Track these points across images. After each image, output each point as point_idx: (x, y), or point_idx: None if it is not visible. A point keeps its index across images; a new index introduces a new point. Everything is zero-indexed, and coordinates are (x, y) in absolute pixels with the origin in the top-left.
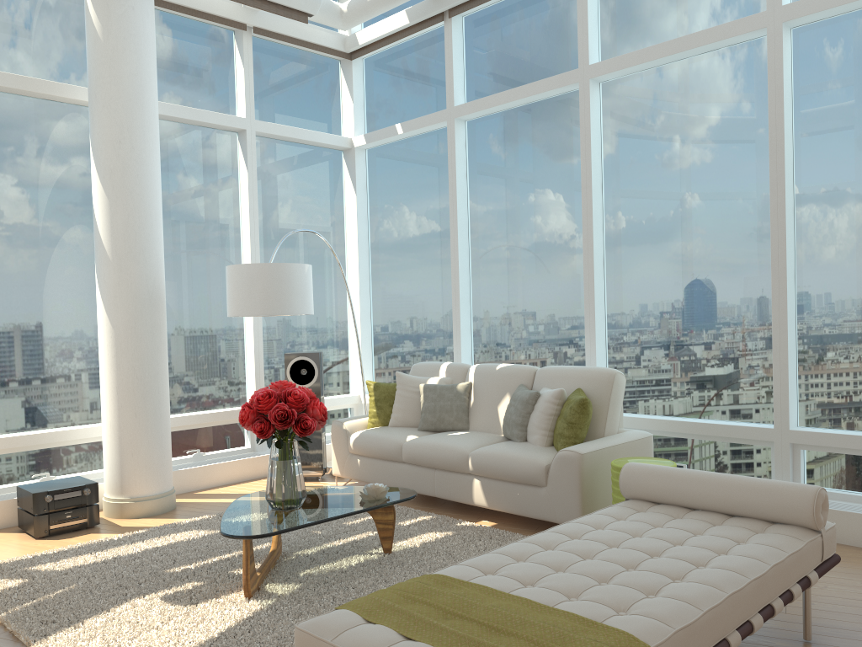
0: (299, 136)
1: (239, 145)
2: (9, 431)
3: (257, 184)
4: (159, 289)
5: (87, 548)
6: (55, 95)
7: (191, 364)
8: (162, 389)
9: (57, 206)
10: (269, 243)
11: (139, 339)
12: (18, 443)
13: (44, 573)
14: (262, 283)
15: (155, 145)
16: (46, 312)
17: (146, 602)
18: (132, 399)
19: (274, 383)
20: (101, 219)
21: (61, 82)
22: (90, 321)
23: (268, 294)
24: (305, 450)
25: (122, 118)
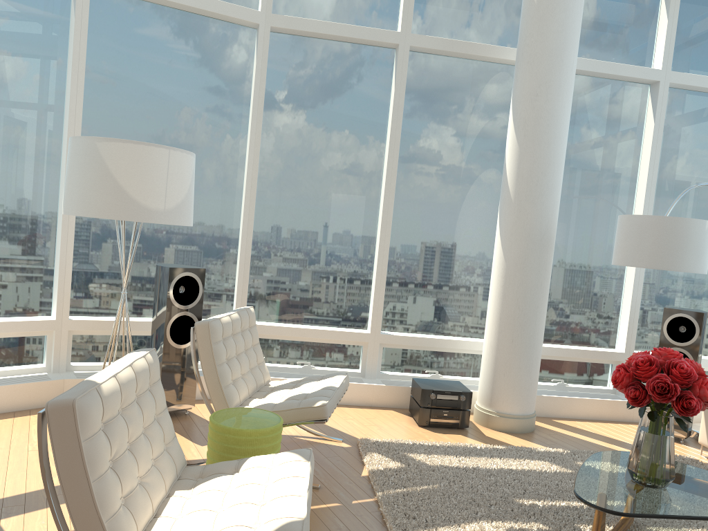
0: None
1: (649, 97)
2: (414, 332)
3: (662, 135)
4: (550, 231)
5: (454, 449)
6: (489, 56)
7: (568, 301)
8: (539, 322)
9: (477, 152)
10: (665, 195)
11: (525, 274)
12: (418, 343)
13: (417, 463)
14: (654, 236)
15: (568, 97)
16: (455, 240)
17: (492, 530)
18: (511, 327)
19: (656, 349)
20: (510, 164)
21: (495, 45)
22: (488, 251)
23: (659, 248)
24: None
25: (542, 73)
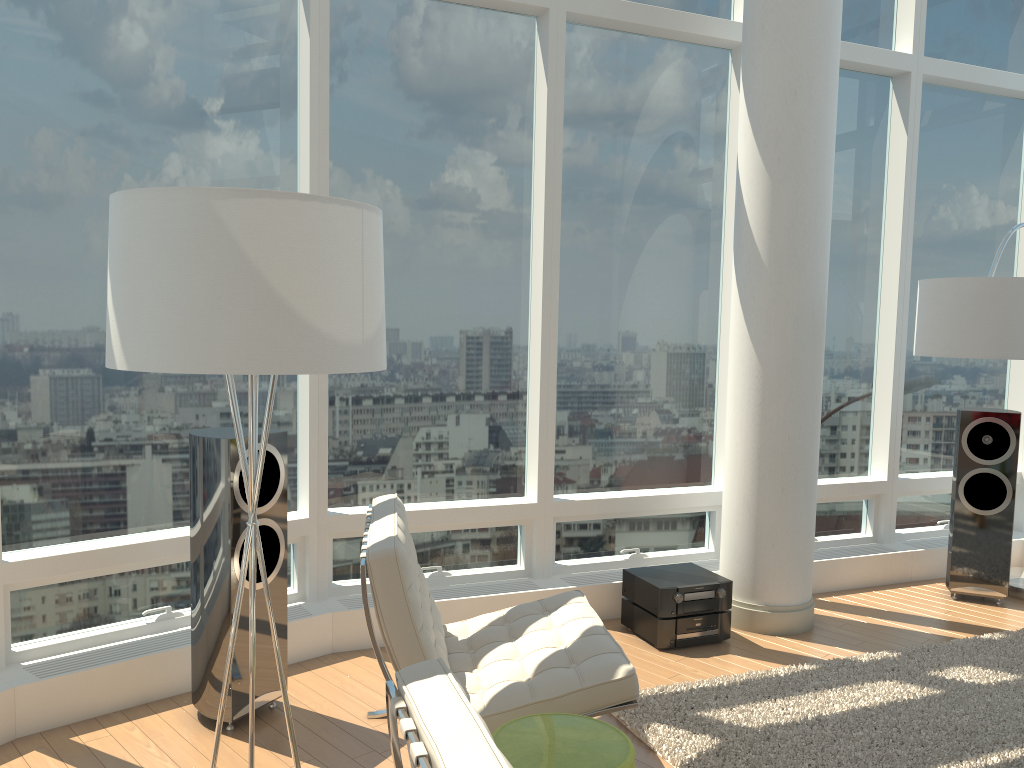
0: (978, 80)
1: (893, 96)
2: (598, 490)
3: (917, 153)
4: (823, 310)
5: (754, 686)
6: (685, 32)
7: None
8: (815, 456)
9: (670, 189)
10: (917, 242)
11: (795, 382)
12: (612, 508)
13: (733, 730)
14: (998, 309)
15: (835, 96)
16: (648, 334)
17: None
18: (779, 468)
19: None
20: (755, 207)
21: (693, 13)
22: (695, 348)
23: (1008, 326)
24: (981, 557)
25: (801, 56)
